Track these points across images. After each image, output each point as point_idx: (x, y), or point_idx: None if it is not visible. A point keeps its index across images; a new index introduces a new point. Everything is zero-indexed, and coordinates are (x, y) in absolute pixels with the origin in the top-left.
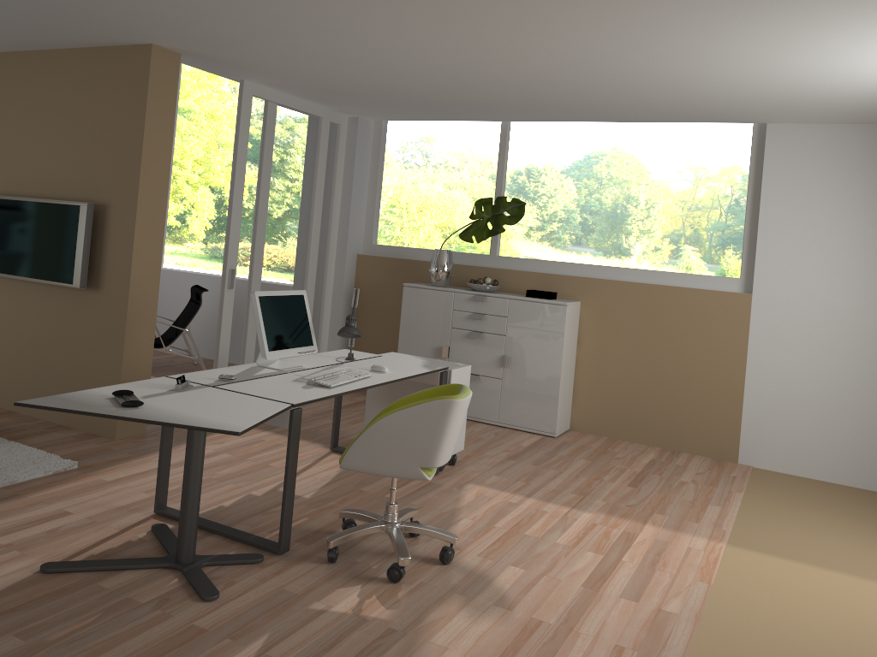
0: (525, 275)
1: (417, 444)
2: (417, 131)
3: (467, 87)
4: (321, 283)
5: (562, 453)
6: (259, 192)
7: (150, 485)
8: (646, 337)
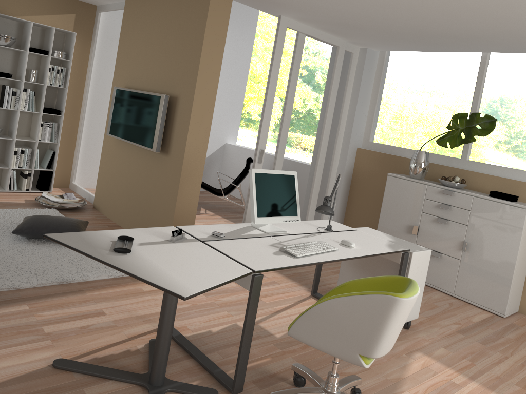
0: (490, 178)
1: (358, 332)
2: (411, 59)
3: (452, 18)
4: (328, 166)
5: (509, 336)
6: (287, 96)
7: None
8: None
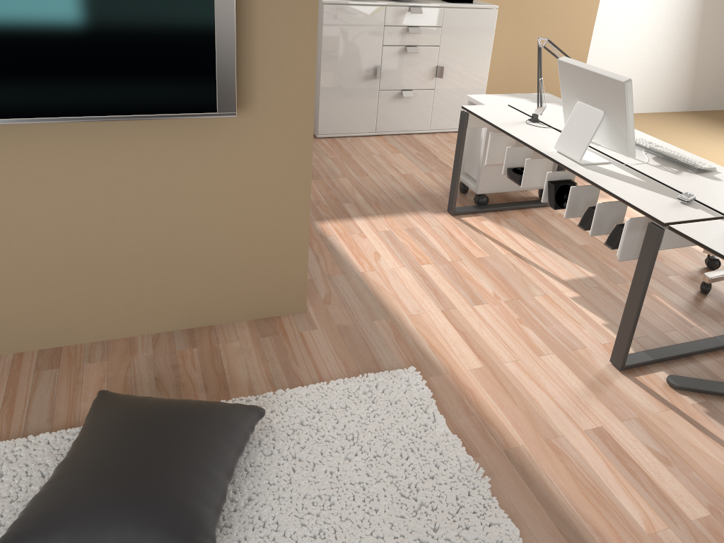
0: None
1: None
2: None
3: None
4: None
5: None
6: None
7: (514, 344)
8: (526, 27)
